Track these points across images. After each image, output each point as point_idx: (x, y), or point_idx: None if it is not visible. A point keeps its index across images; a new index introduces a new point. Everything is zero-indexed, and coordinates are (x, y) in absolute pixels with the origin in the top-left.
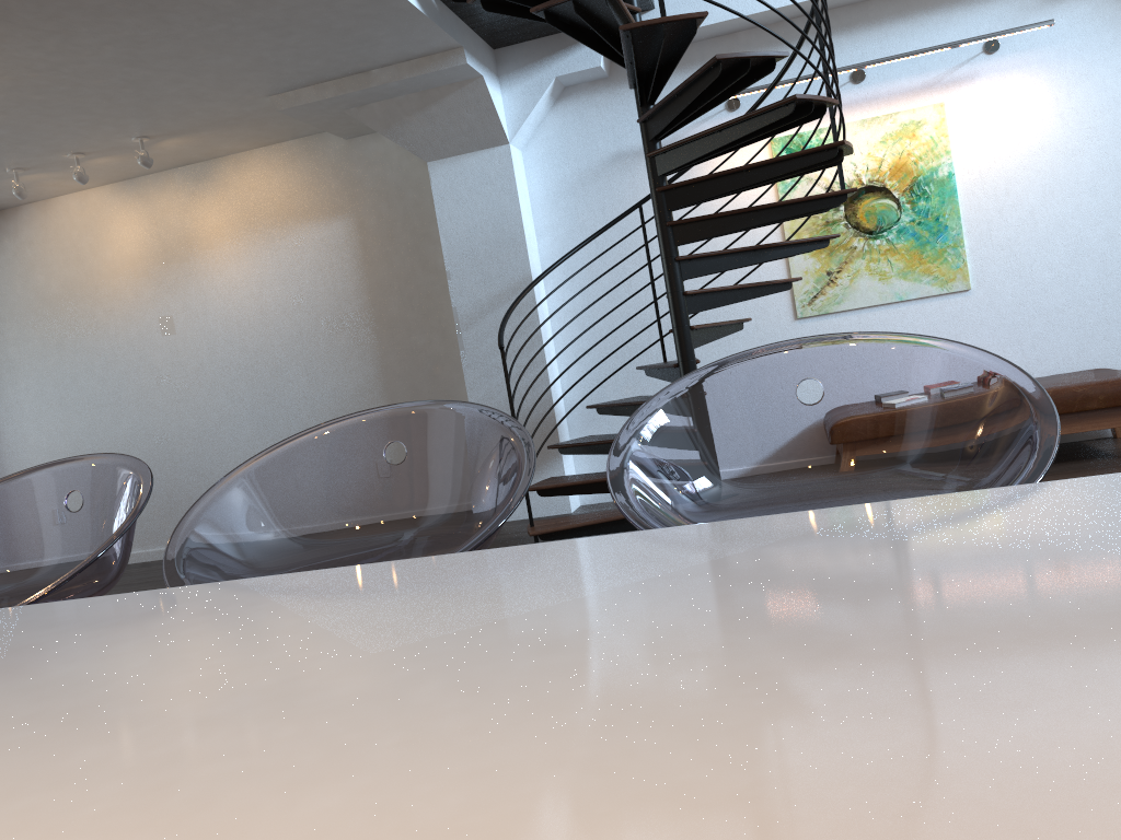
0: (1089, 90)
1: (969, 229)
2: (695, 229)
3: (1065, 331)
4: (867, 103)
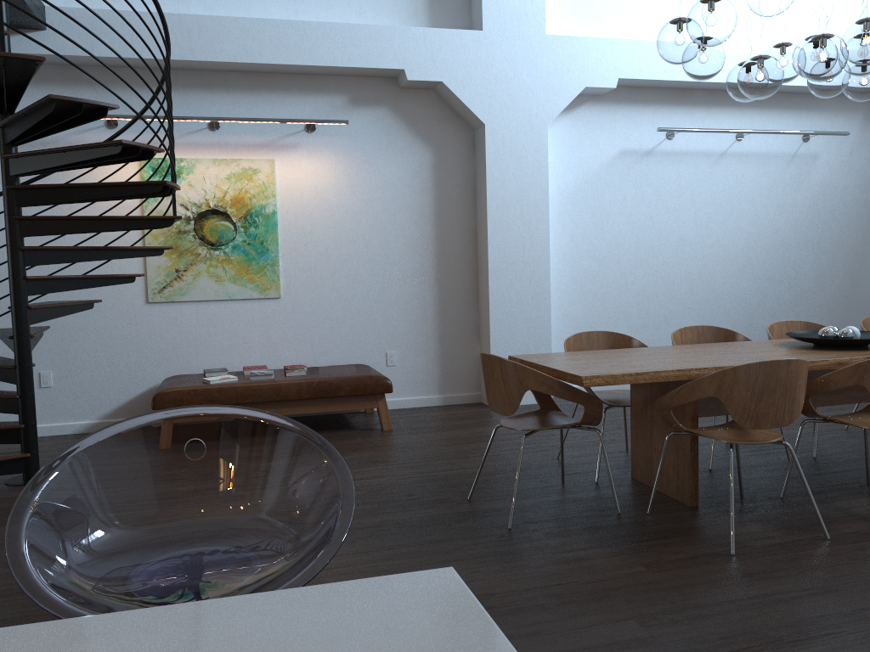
0: (370, 173)
1: (284, 253)
2: (41, 225)
3: (341, 335)
4: (219, 147)
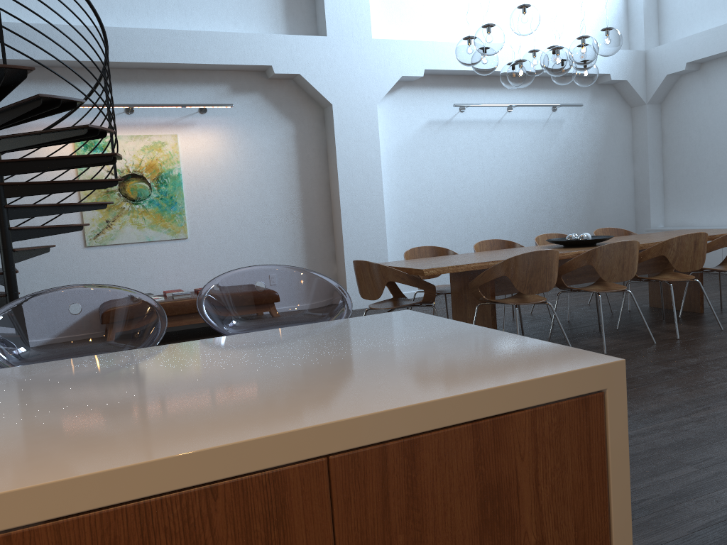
0: (249, 142)
1: (188, 205)
2: (20, 189)
3: (235, 264)
4: (135, 126)
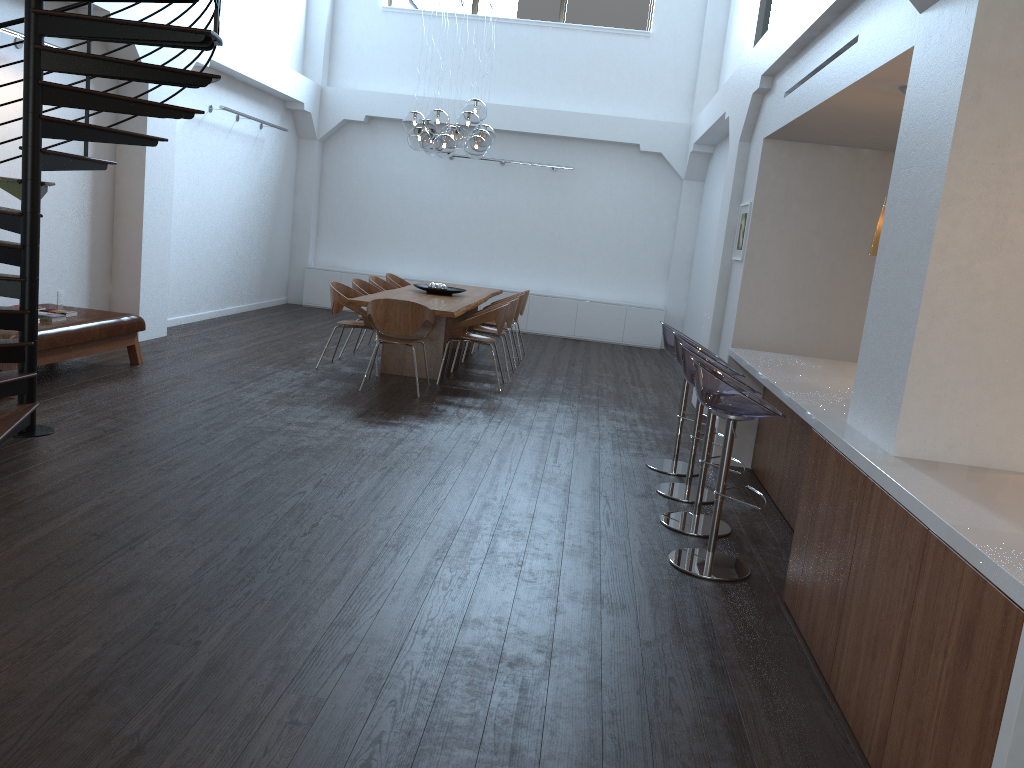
0: None
1: None
2: (51, 161)
3: None
4: None
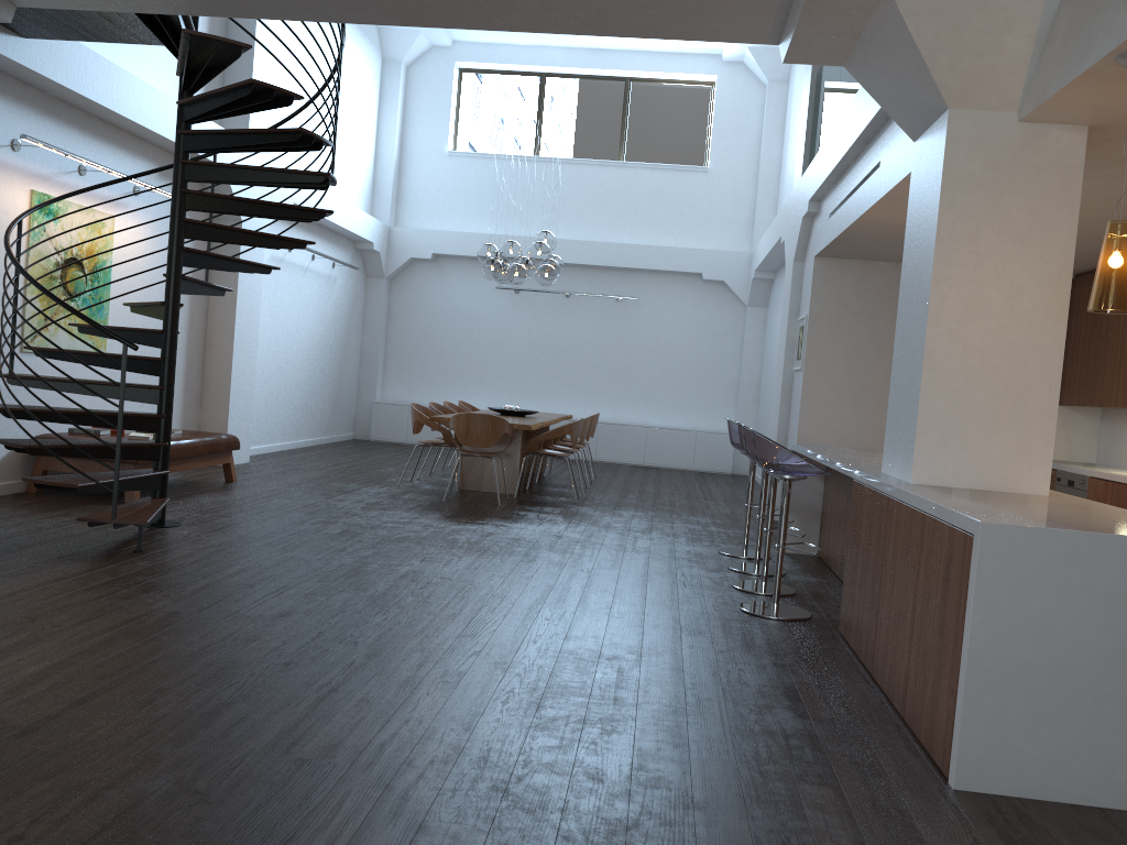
0: (163, 243)
1: (111, 312)
2: (187, 286)
3: None
4: (83, 193)
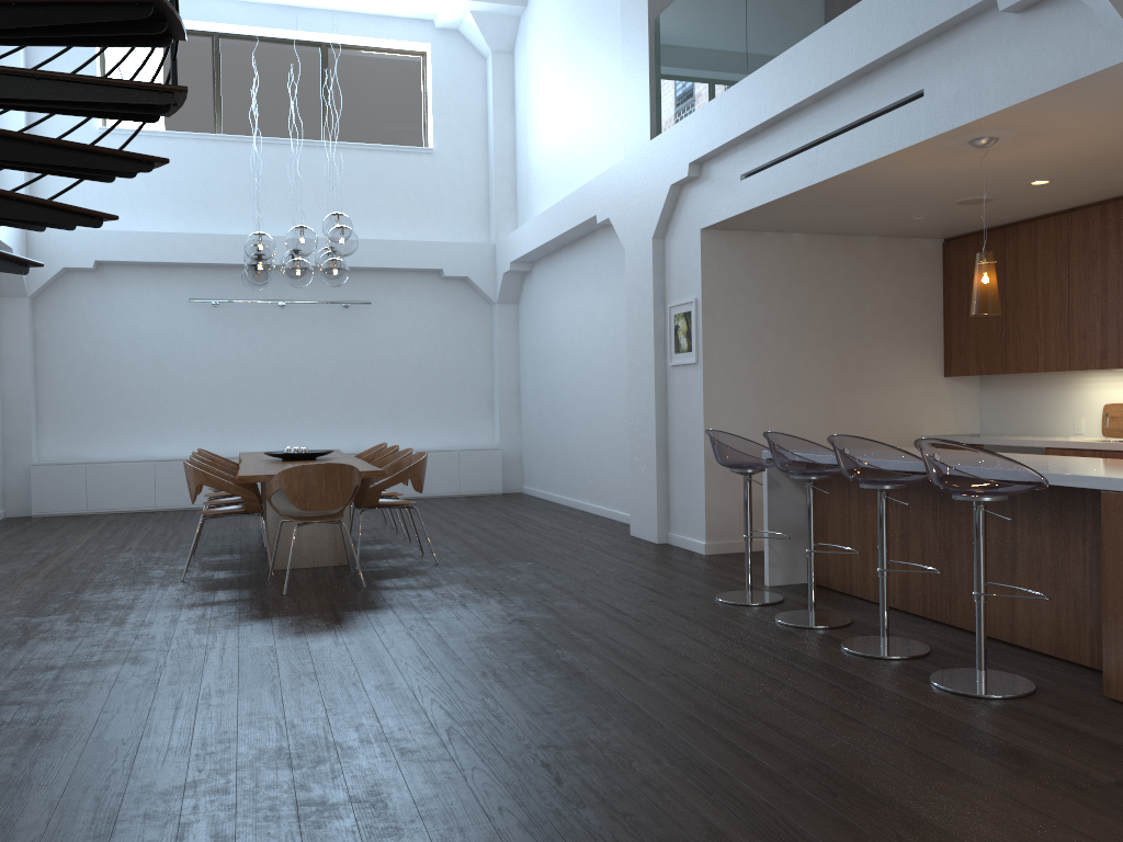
0: None
1: None
2: None
3: None
4: None
